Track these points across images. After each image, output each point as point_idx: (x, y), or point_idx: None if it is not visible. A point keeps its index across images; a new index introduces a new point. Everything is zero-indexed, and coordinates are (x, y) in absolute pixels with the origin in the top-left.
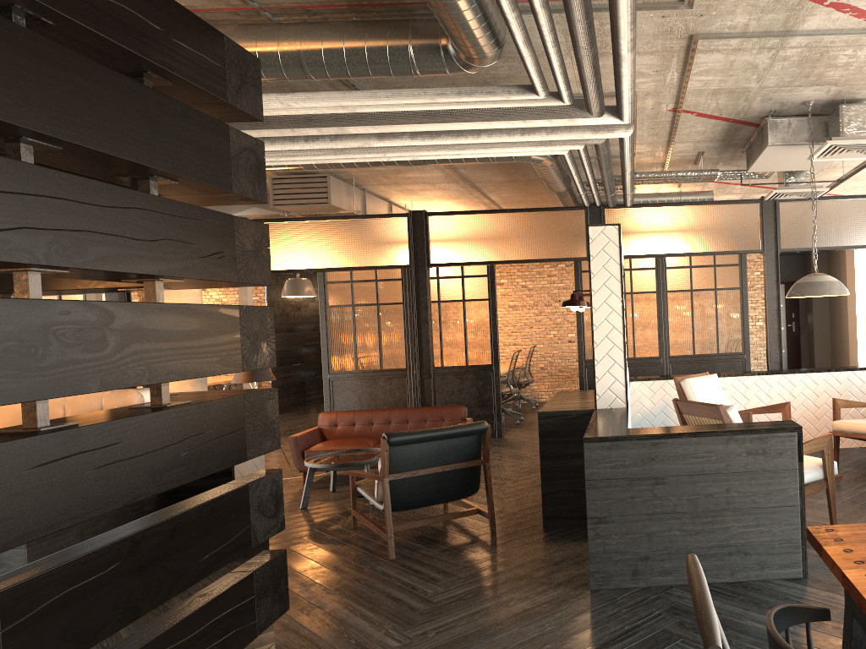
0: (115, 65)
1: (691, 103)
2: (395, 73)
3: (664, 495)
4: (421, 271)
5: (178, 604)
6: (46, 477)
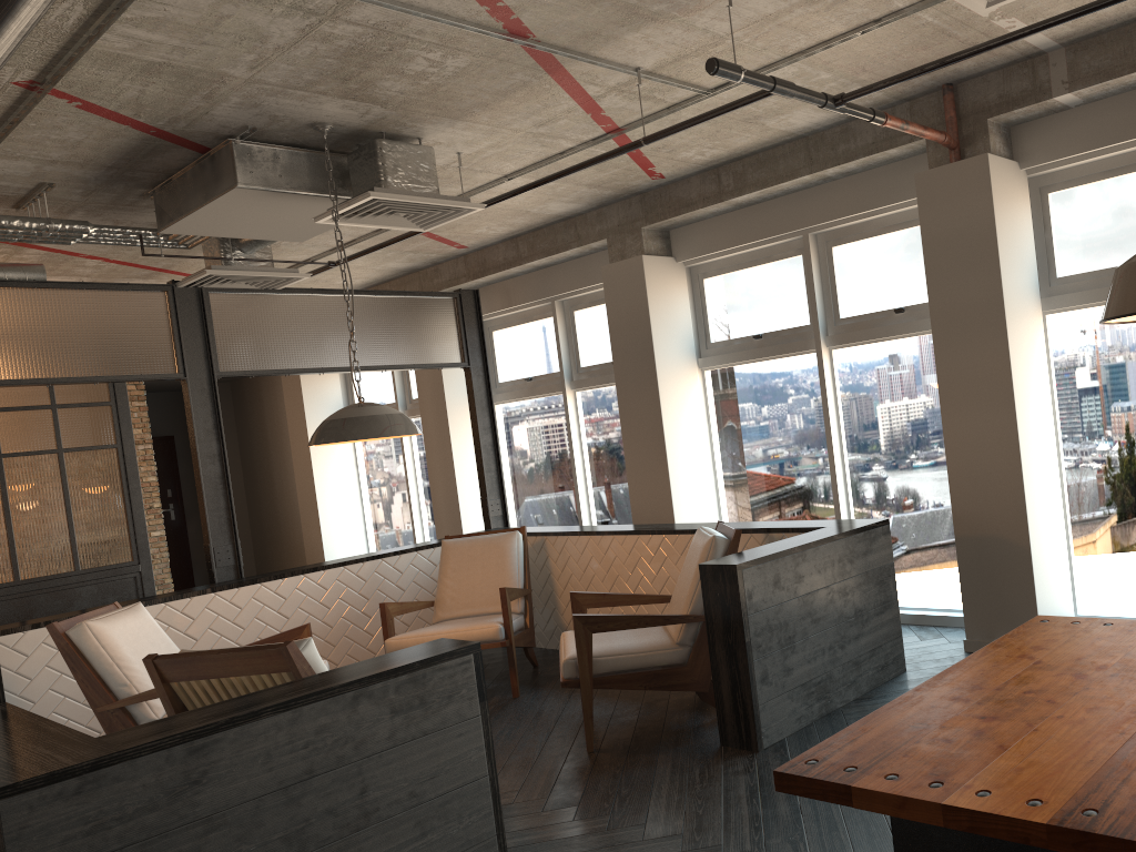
0: None
1: (82, 79)
2: None
3: (230, 848)
4: None
5: None
6: None
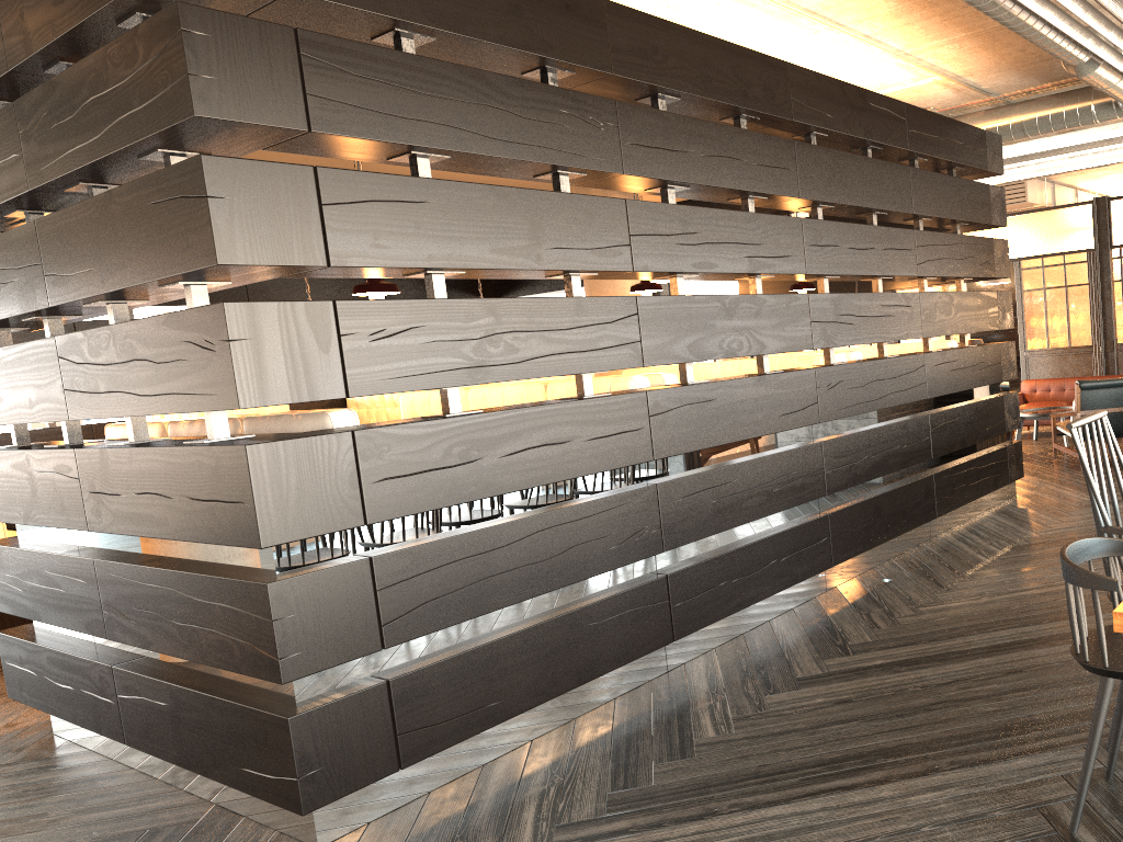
0: (942, 167)
1: None
2: (1082, 125)
3: None
4: (1104, 253)
5: (976, 450)
6: (937, 370)
